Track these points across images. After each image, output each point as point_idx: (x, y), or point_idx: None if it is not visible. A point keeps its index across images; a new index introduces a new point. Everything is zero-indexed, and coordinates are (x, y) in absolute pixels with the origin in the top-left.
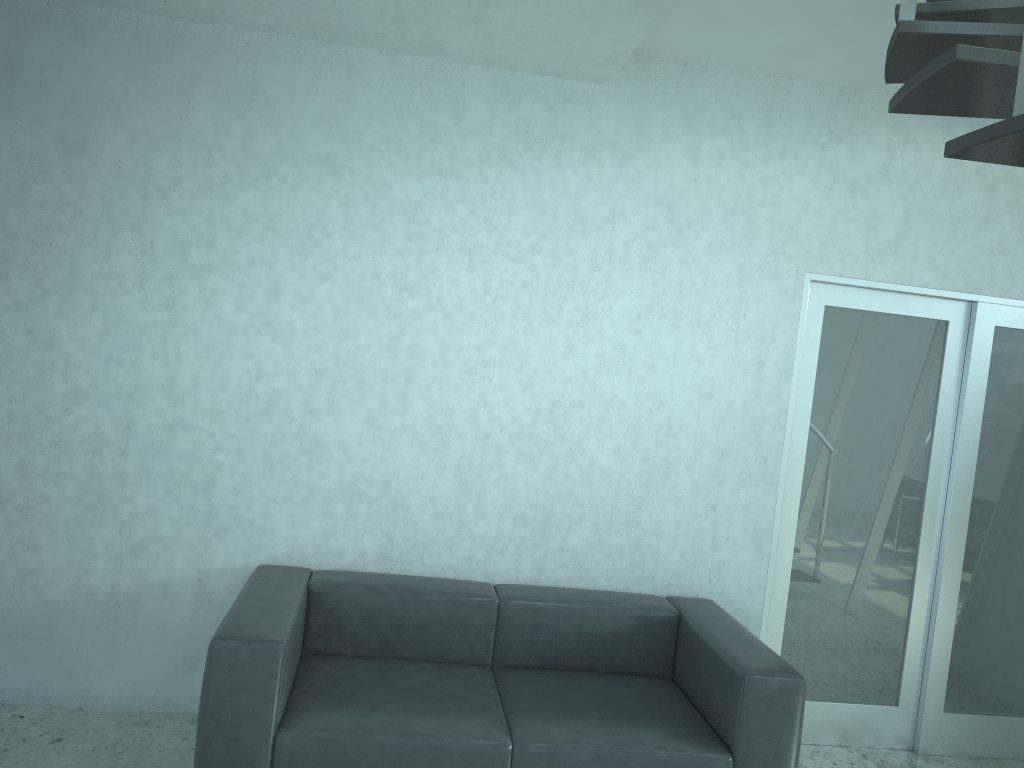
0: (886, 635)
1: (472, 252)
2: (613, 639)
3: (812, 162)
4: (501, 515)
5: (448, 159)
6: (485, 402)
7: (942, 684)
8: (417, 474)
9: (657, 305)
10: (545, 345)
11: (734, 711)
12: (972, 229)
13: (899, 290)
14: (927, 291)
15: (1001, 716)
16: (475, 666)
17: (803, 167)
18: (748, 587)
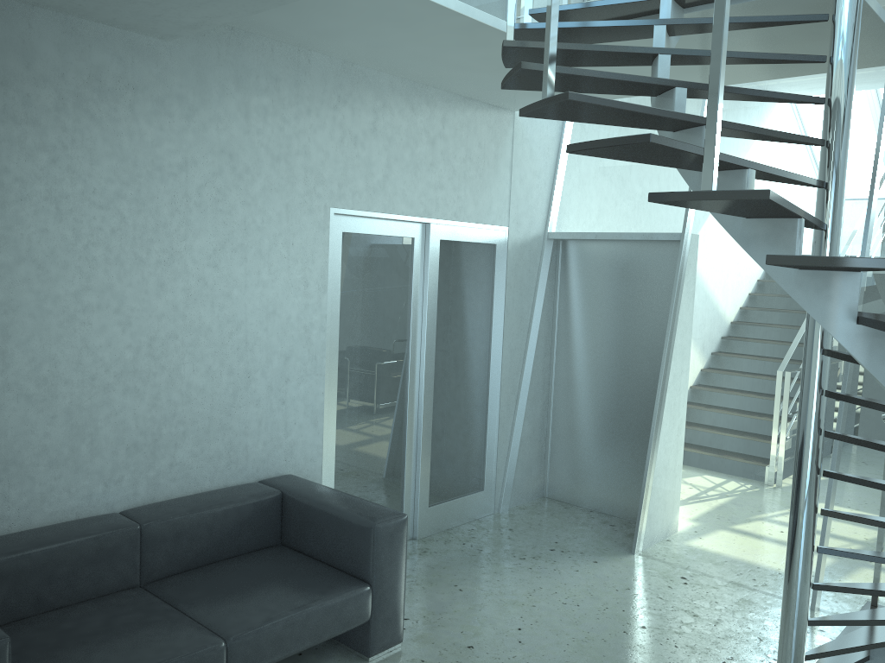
0: (393, 466)
1: (59, 201)
2: (237, 528)
3: (329, 119)
4: (115, 448)
5: (22, 105)
6: (88, 346)
7: (427, 489)
8: (27, 428)
9: (229, 241)
10: (139, 286)
11: (368, 553)
12: (425, 172)
13: (387, 218)
14: (403, 217)
15: (457, 498)
16: (128, 590)
17: (323, 123)
18: (312, 457)
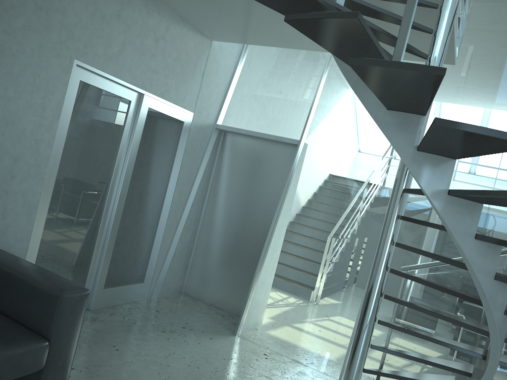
0: (84, 256)
1: None
2: None
3: None
4: None
5: None
6: None
7: (105, 276)
8: None
9: None
10: None
11: (52, 316)
12: (148, 58)
13: (115, 81)
14: (126, 84)
15: (124, 286)
16: None
17: None
18: (21, 239)
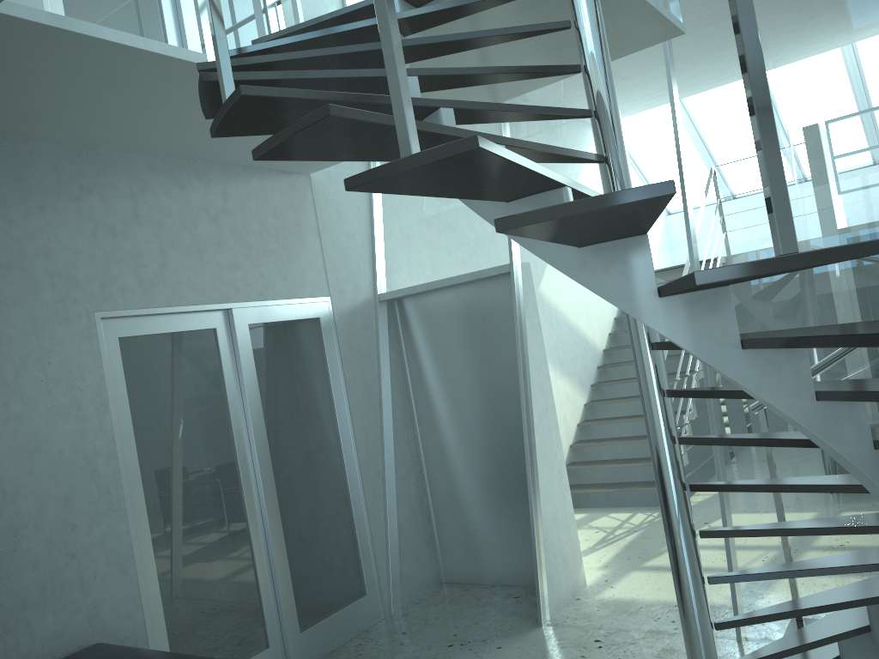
0: (245, 595)
1: None
2: None
3: (72, 213)
4: None
5: None
6: None
7: (294, 611)
8: None
9: None
10: None
11: None
12: (213, 253)
13: (175, 311)
14: (195, 308)
15: (335, 613)
16: None
17: (65, 218)
18: (127, 613)
